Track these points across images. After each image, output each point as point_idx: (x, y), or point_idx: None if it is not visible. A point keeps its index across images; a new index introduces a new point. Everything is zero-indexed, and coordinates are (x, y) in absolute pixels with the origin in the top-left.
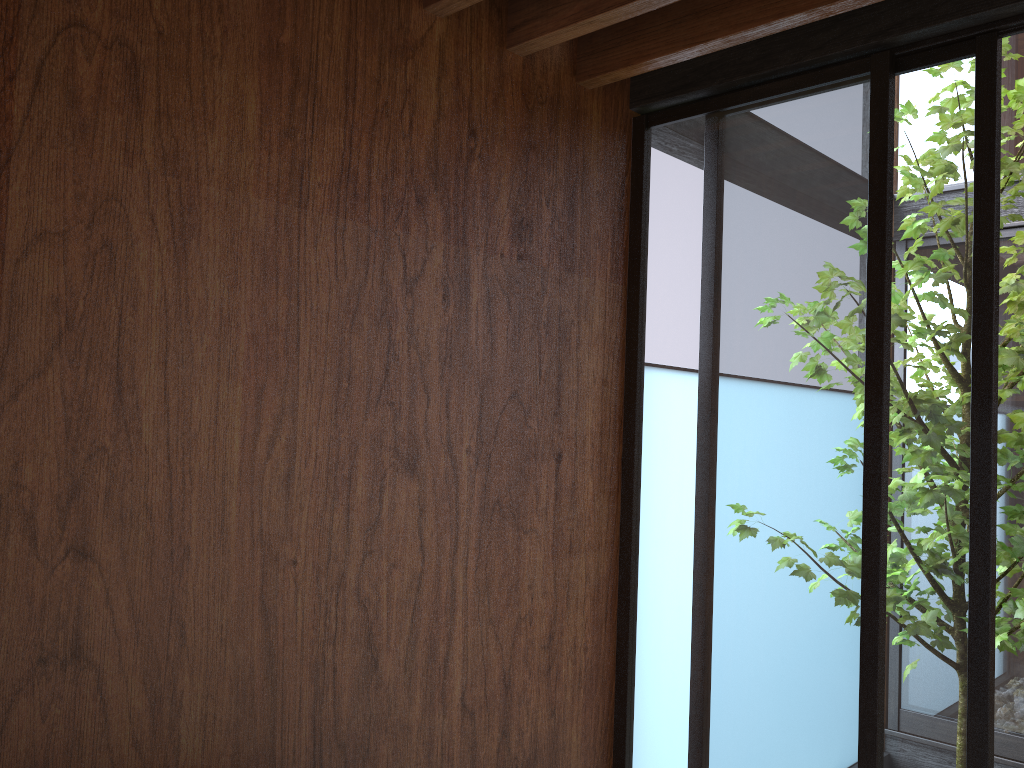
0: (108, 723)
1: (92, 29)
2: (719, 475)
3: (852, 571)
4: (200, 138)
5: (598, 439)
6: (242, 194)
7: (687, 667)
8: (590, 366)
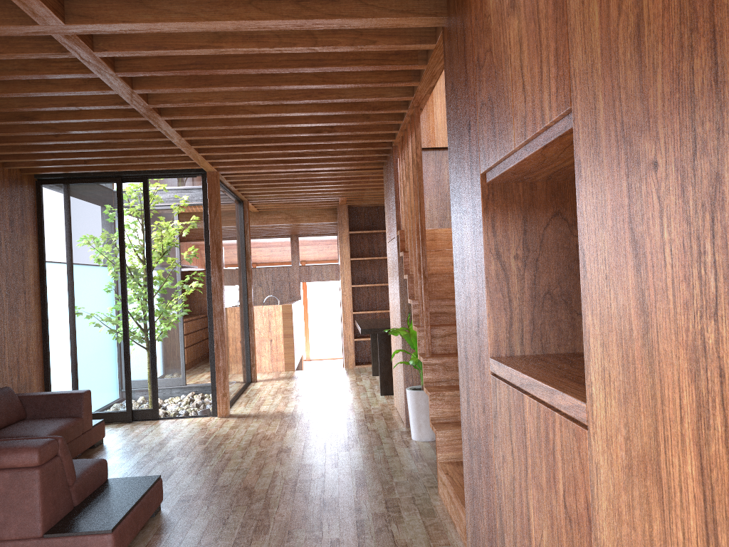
0: None
1: None
2: (77, 294)
3: (119, 314)
4: None
5: (34, 286)
6: None
7: (70, 352)
8: (30, 263)
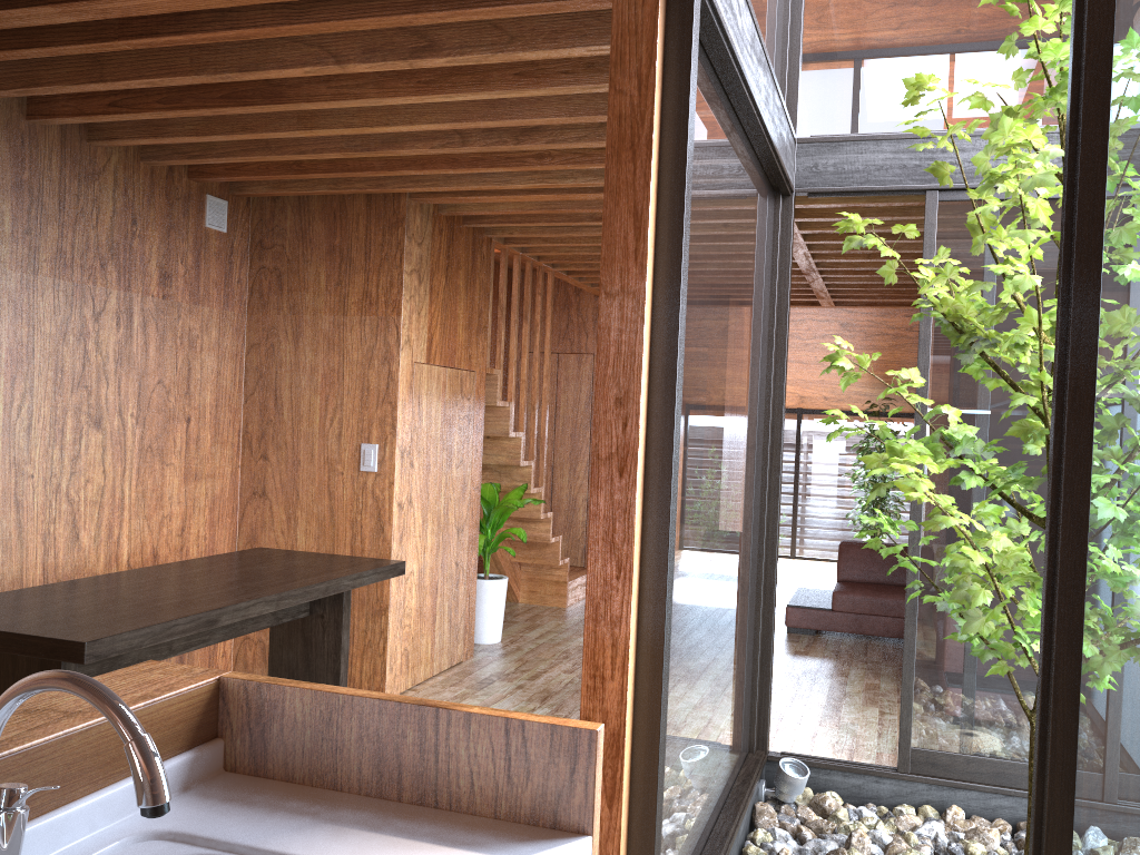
0: None
1: None
2: None
3: None
4: None
5: None
6: None
7: None
8: None
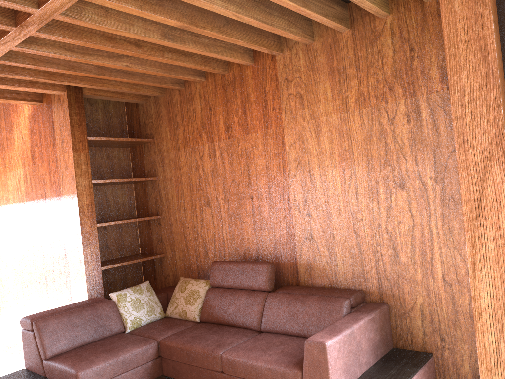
0: (320, 255)
1: (292, 93)
2: None
3: None
4: (317, 106)
5: None
6: (330, 116)
7: None
8: None
